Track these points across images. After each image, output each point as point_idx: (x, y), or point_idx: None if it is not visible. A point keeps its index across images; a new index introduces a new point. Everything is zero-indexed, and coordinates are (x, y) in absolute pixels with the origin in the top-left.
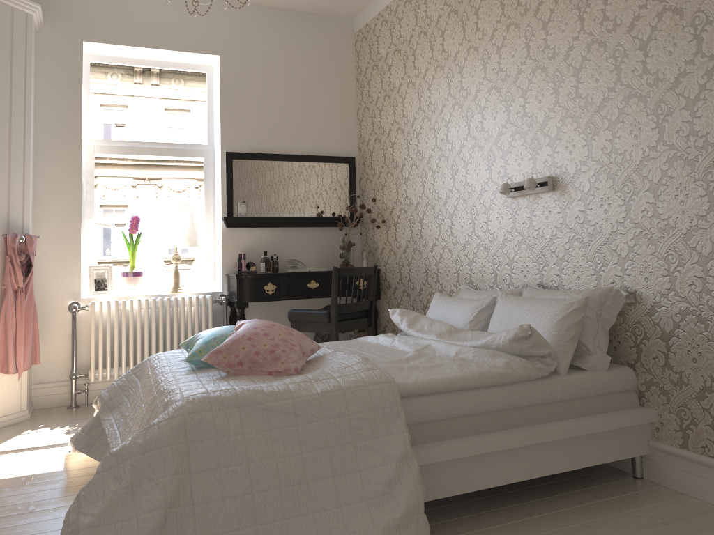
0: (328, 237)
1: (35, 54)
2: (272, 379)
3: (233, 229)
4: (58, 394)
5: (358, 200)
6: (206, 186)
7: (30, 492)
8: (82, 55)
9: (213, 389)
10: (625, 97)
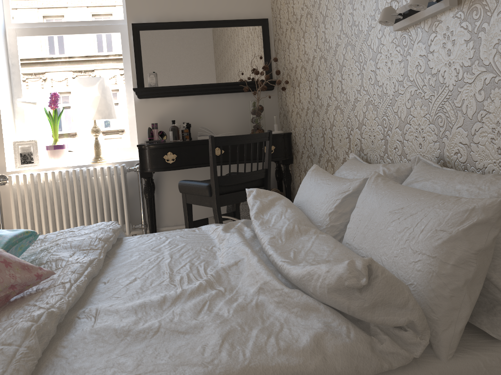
0: (244, 103)
1: None
2: None
3: (145, 100)
4: None
5: (274, 63)
6: (125, 60)
7: None
8: None
9: None
10: None
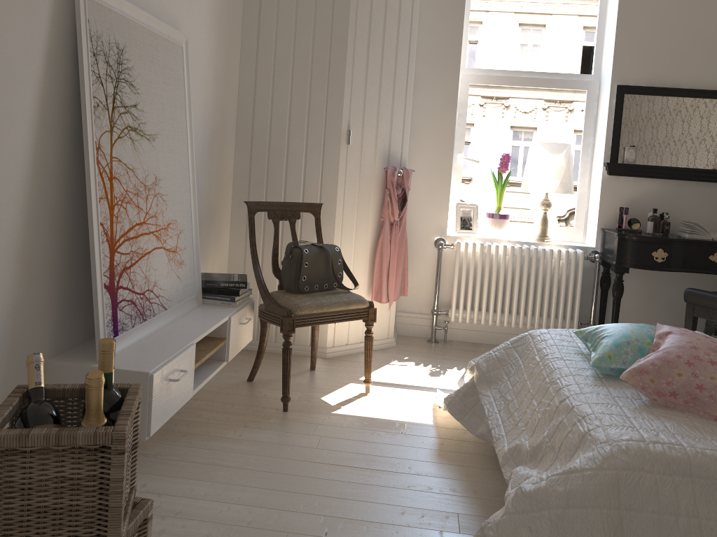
0: None
1: None
2: None
3: (615, 177)
4: (419, 325)
5: None
6: (586, 123)
7: (405, 444)
8: None
9: (651, 437)
10: None
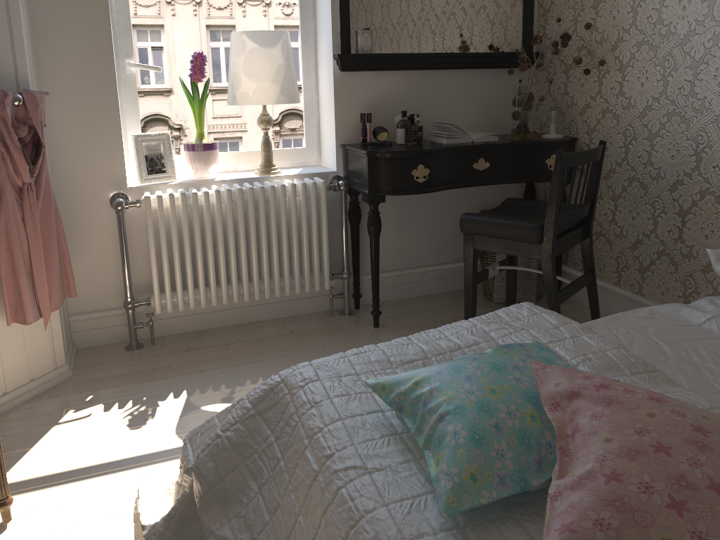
0: (489, 85)
1: None
2: None
3: (350, 74)
4: (109, 327)
5: (535, 26)
6: (302, 2)
7: None
8: None
9: None
10: None
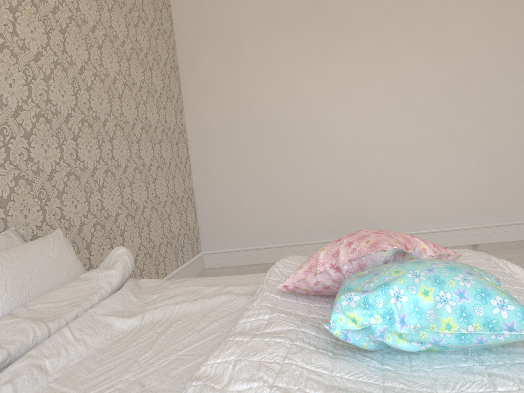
0: None
1: None
2: None
3: None
4: None
5: None
6: None
7: None
8: None
9: None
10: None
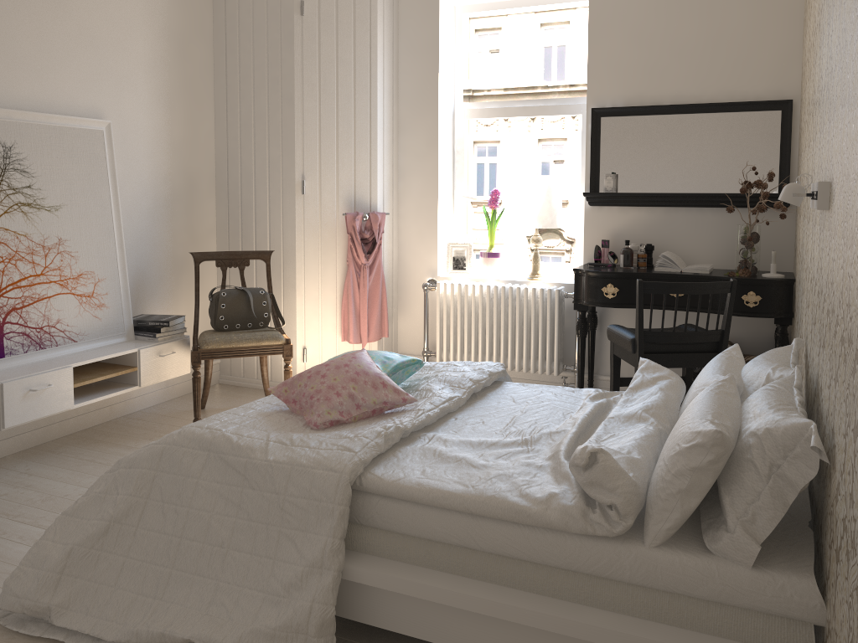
0: (738, 223)
1: (393, 22)
2: (290, 428)
3: (598, 208)
4: None
5: (795, 168)
6: (583, 150)
7: None
8: (438, 12)
9: (211, 425)
10: (855, 38)
